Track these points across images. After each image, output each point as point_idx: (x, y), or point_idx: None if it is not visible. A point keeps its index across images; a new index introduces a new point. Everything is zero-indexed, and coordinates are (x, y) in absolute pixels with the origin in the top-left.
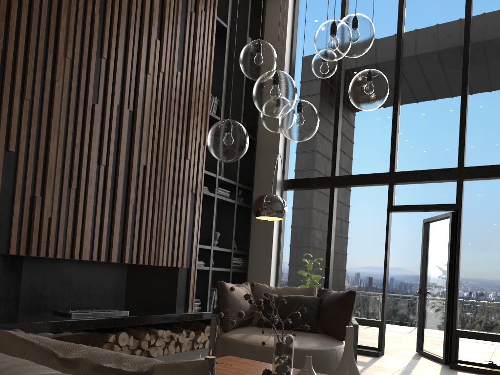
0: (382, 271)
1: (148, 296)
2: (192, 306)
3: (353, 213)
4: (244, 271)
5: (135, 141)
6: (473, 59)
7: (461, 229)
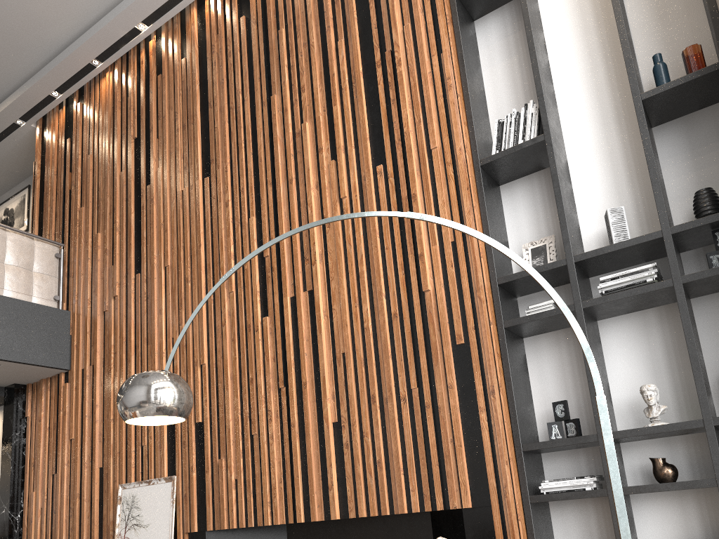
0: None
1: None
2: None
3: None
4: None
5: (318, 328)
6: None
7: None
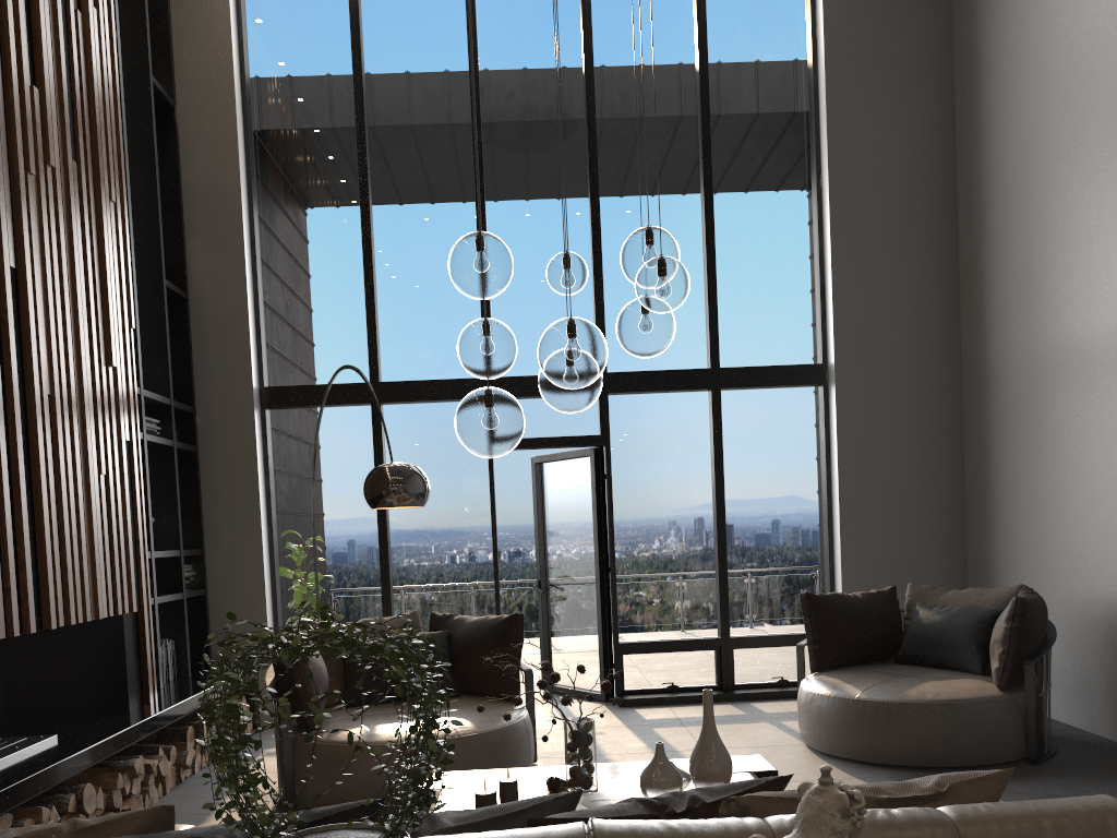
0: (487, 560)
1: (63, 691)
2: (154, 693)
3: (421, 455)
4: (202, 592)
5: (33, 342)
6: (603, 183)
7: (611, 477)
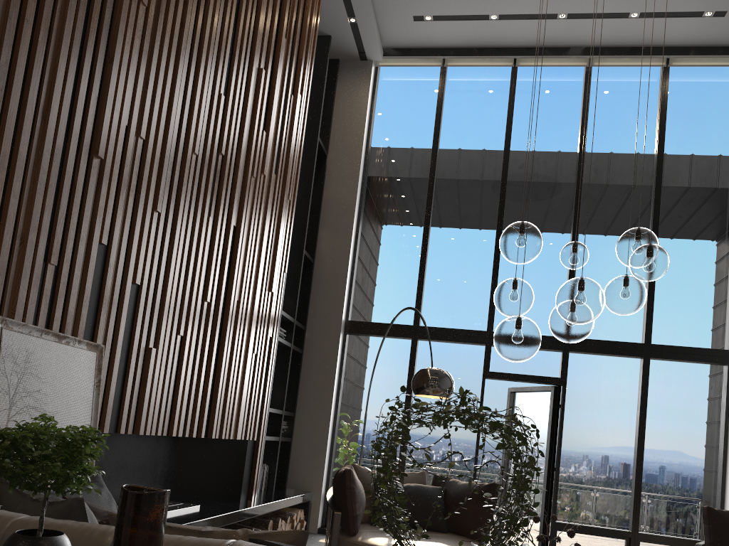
0: (471, 449)
1: (205, 480)
2: (255, 494)
3: None
4: (289, 440)
5: (236, 269)
6: (582, 218)
7: (564, 407)
